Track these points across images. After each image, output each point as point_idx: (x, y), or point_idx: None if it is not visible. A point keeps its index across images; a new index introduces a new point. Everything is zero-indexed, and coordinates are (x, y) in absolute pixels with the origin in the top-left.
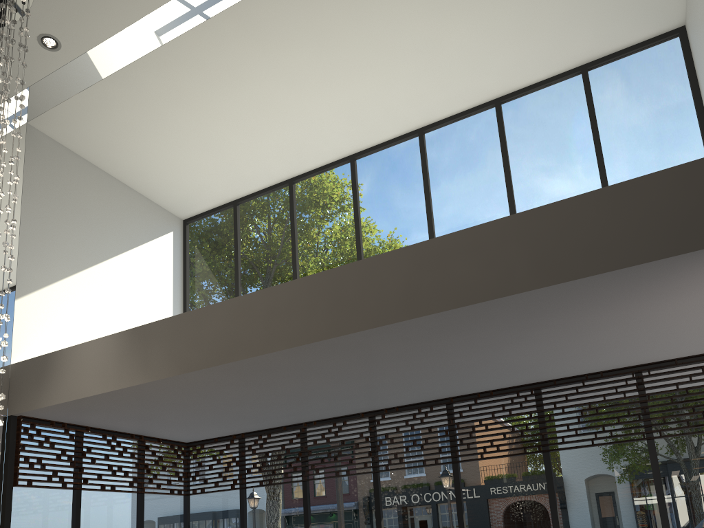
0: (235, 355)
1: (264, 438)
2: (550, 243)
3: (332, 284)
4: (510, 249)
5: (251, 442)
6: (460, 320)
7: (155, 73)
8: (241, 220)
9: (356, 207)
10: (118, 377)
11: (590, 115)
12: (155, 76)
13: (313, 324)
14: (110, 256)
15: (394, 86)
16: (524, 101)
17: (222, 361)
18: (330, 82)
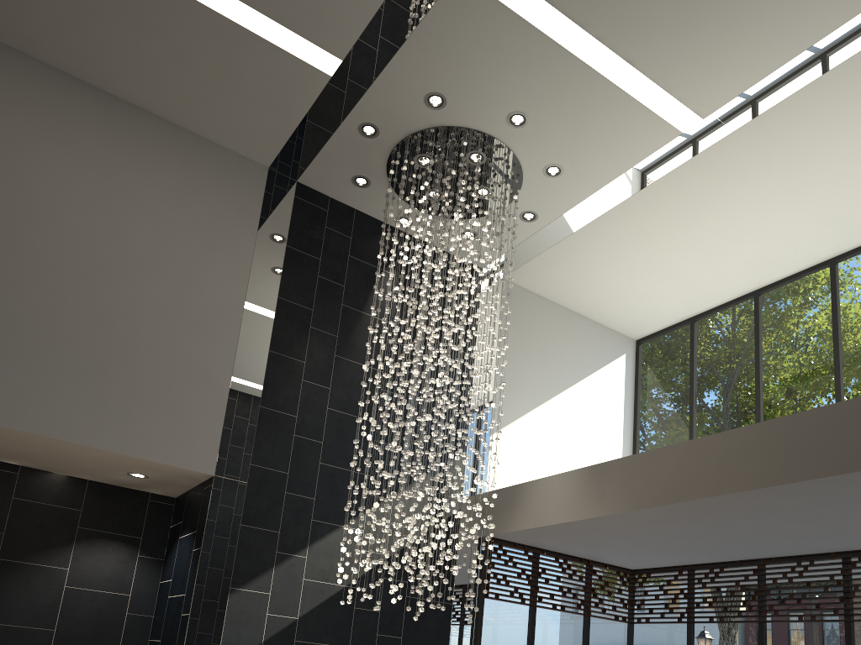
0: (686, 495)
1: (715, 571)
2: None
3: (788, 430)
4: None
5: (701, 574)
6: None
7: (617, 221)
8: (698, 337)
9: (835, 317)
10: (577, 509)
11: None
12: (617, 224)
13: (766, 469)
14: (566, 387)
15: None
16: None
17: (674, 500)
18: (802, 196)
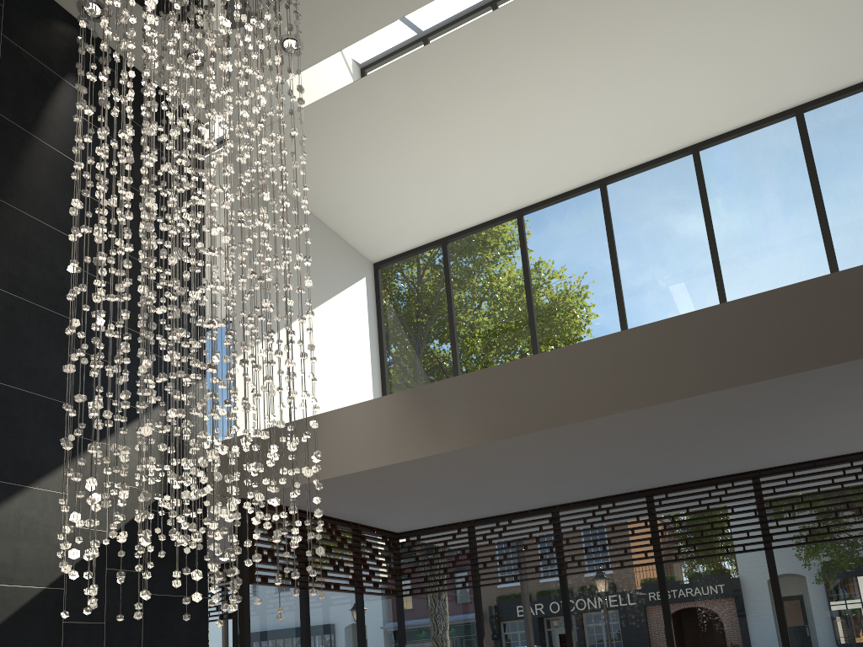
0: (568, 416)
1: (504, 525)
2: None
3: (705, 327)
4: None
5: (485, 530)
6: None
7: (402, 81)
8: (453, 261)
9: (612, 242)
10: (397, 447)
11: None
12: (400, 85)
13: (681, 377)
14: (312, 306)
15: (681, 92)
16: (835, 108)
17: (550, 424)
18: (606, 89)
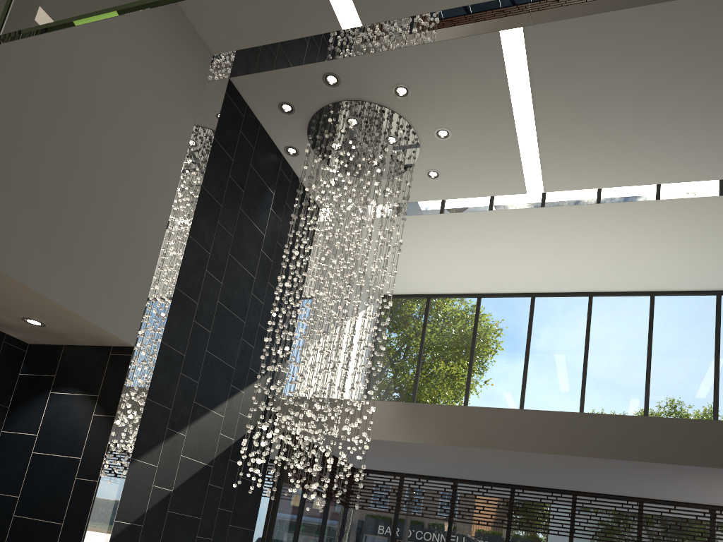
0: (489, 444)
1: (423, 481)
2: (715, 443)
3: (568, 421)
4: (690, 438)
5: (410, 481)
6: (644, 466)
7: (441, 222)
8: (431, 311)
9: (529, 332)
10: (391, 432)
11: (716, 327)
12: (439, 223)
13: (550, 442)
14: None
15: (591, 268)
16: (671, 300)
17: (478, 445)
18: (550, 256)
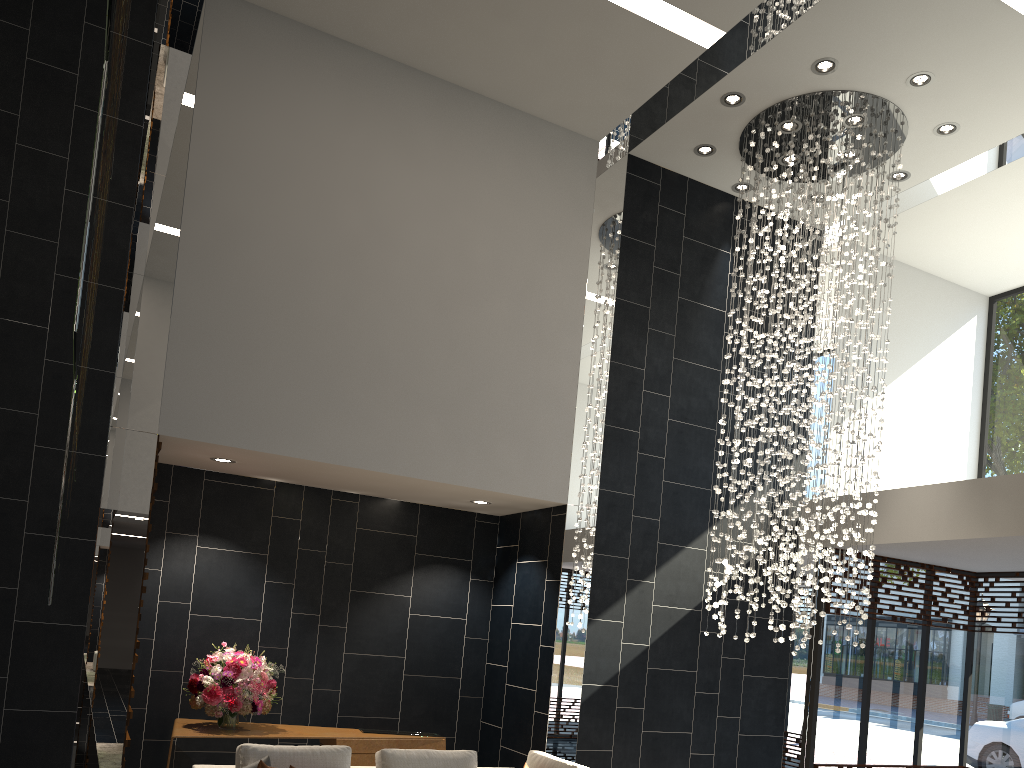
0: None
1: None
2: None
3: None
4: None
5: None
6: None
7: (1009, 177)
8: None
9: None
10: (952, 527)
11: None
12: (1007, 180)
13: None
14: (909, 365)
15: None
16: None
17: None
18: None
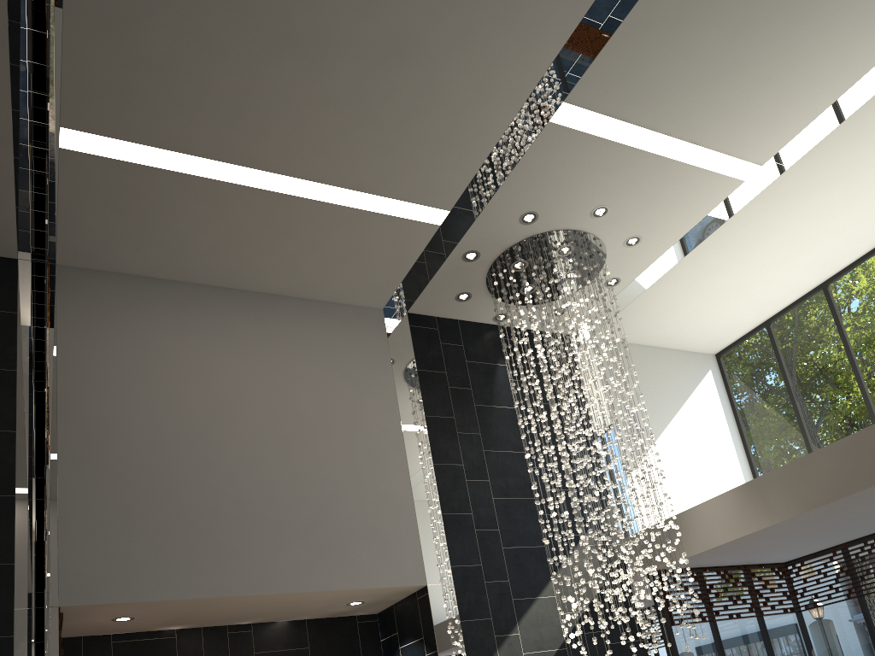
0: (855, 486)
1: (871, 543)
2: None
3: None
4: None
5: (856, 549)
6: None
7: (691, 264)
8: (778, 337)
9: None
10: (744, 524)
11: None
12: (691, 266)
13: None
14: (672, 415)
15: None
16: None
17: (844, 494)
18: (856, 198)
